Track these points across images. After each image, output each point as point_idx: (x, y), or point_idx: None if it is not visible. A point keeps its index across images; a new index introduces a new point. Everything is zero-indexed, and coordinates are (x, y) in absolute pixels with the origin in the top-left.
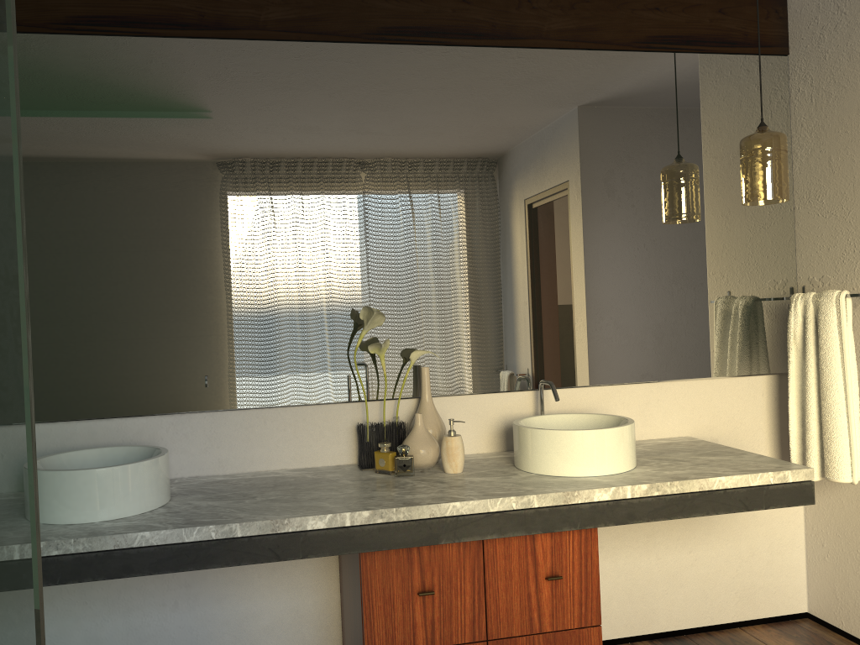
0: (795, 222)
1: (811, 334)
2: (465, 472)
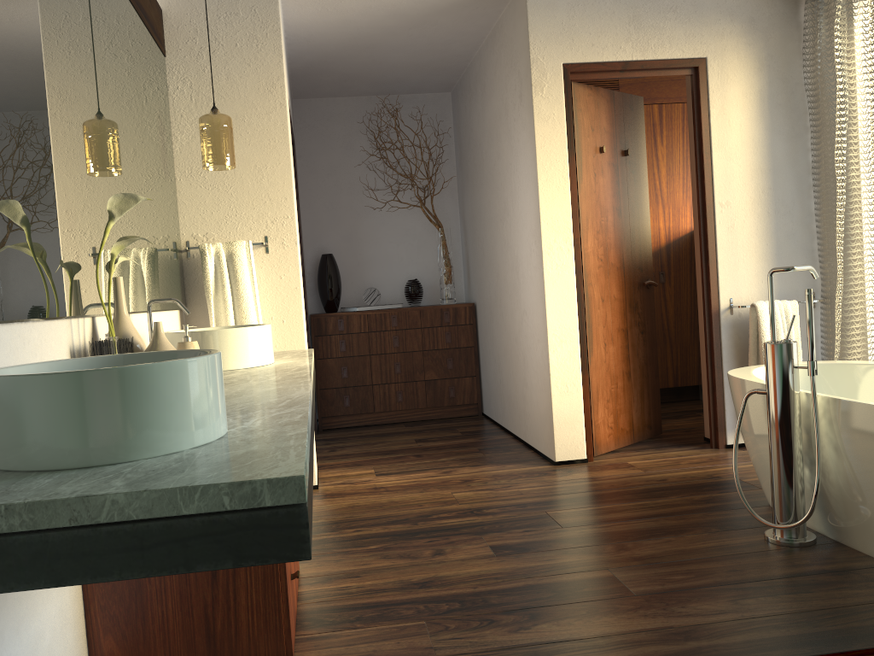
0: (177, 190)
1: (227, 273)
2: None
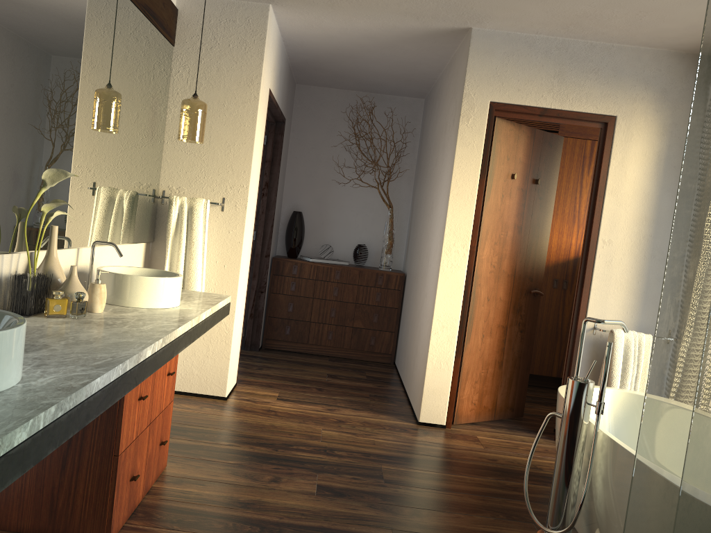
0: (163, 150)
1: (186, 221)
2: (103, 311)
